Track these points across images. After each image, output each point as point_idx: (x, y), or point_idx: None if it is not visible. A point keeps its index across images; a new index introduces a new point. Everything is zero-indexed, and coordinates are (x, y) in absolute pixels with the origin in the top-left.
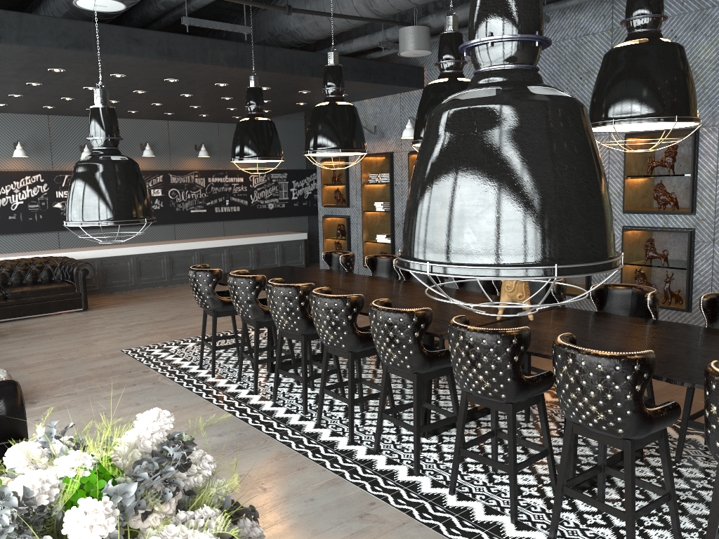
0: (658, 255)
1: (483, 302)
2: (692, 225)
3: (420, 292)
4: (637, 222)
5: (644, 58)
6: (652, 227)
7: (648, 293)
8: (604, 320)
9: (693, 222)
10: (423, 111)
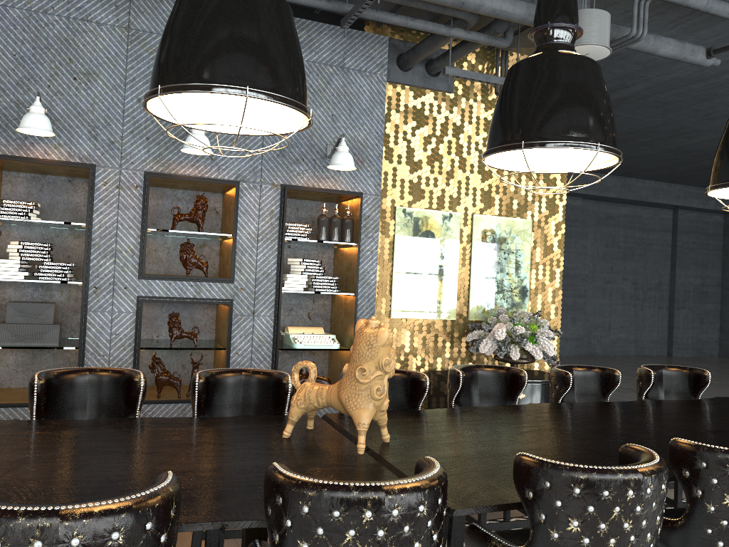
0: (188, 333)
1: (215, 431)
2: (230, 295)
3: (27, 441)
4: (159, 290)
5: (603, 79)
6: (180, 297)
7: (425, 376)
8: (425, 420)
9: (231, 291)
10: (236, 28)
